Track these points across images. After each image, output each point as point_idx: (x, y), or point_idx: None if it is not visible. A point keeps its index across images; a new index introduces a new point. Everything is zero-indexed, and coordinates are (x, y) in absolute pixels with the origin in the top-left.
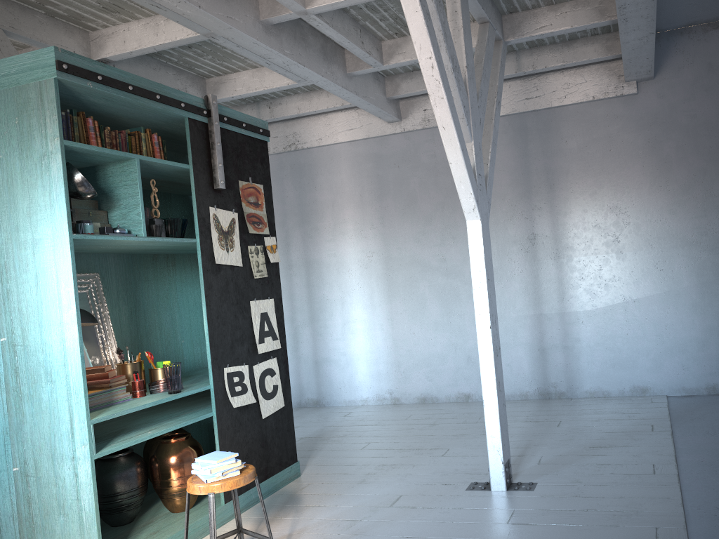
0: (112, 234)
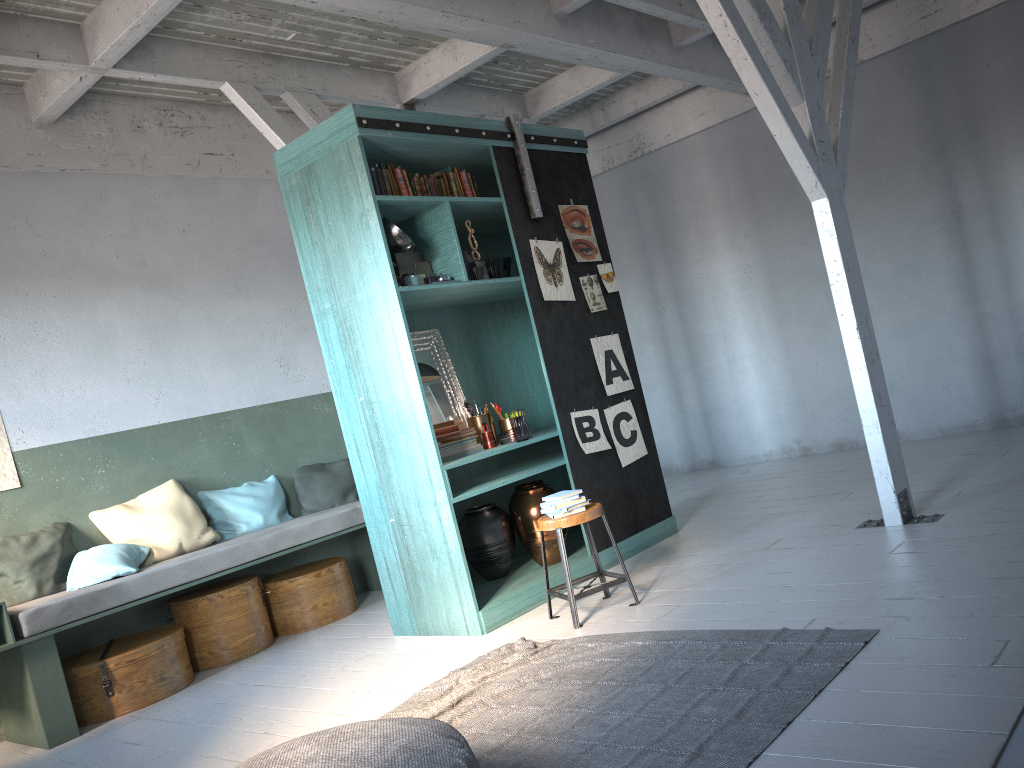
0: (435, 282)
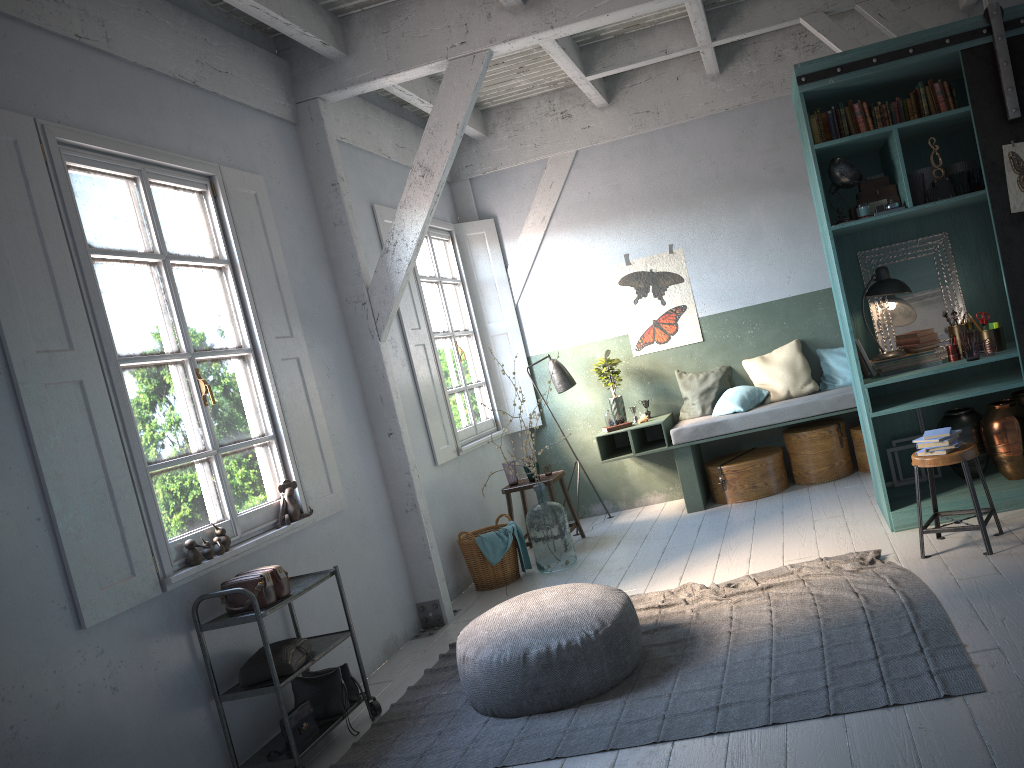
0: (876, 213)
